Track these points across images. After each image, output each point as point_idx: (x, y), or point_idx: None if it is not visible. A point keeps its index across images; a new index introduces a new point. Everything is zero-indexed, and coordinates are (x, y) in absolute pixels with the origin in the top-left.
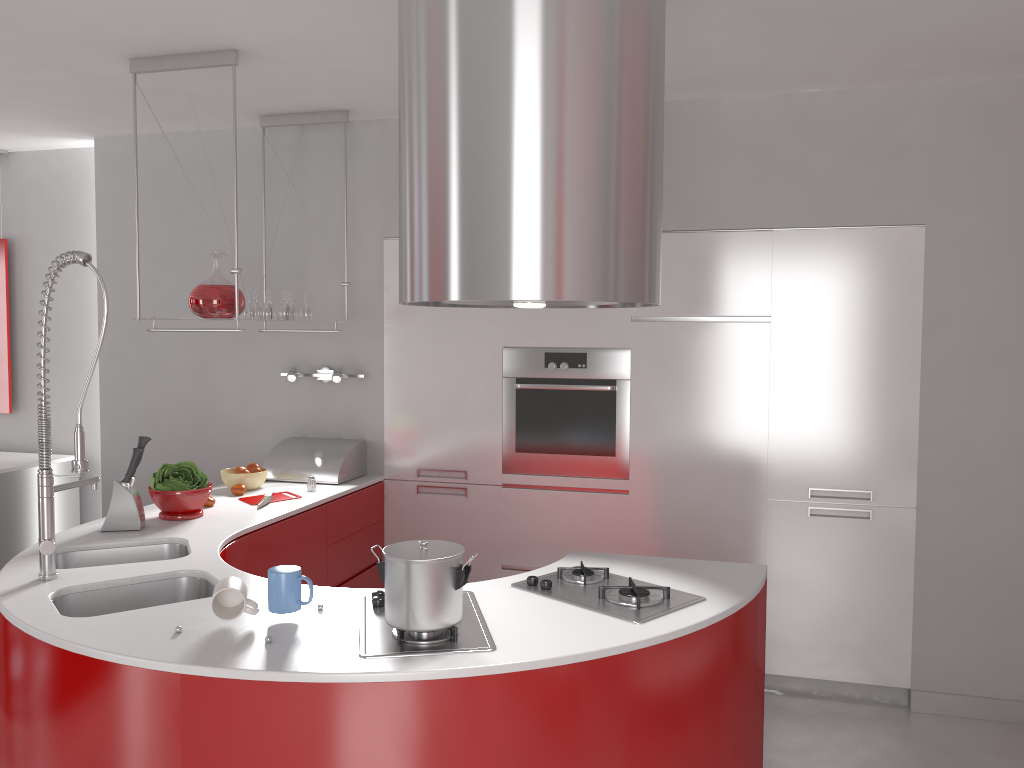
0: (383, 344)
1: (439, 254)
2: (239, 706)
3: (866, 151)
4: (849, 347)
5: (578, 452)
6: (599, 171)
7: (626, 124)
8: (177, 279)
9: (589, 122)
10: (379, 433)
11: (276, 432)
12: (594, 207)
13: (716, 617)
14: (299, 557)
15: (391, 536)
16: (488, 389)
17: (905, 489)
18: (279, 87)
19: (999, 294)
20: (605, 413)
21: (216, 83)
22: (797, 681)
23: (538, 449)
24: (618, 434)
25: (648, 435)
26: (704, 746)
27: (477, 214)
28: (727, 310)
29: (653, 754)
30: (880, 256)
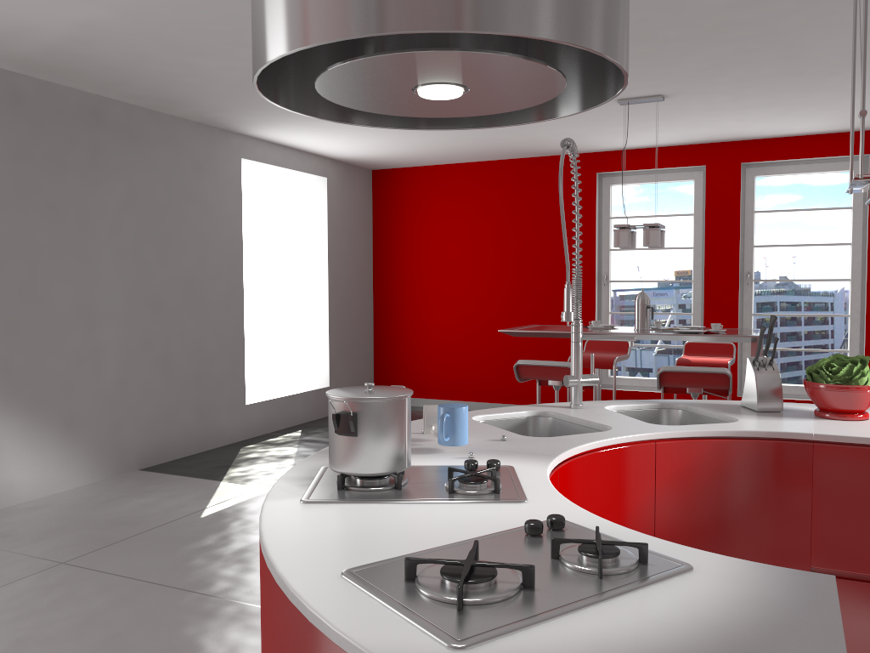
0: None
1: None
2: None
3: None
4: None
5: None
6: None
7: None
8: None
9: None
10: None
11: None
12: None
13: (354, 648)
14: None
15: None
16: None
17: None
18: None
19: None
20: None
21: None
22: None
23: None
24: None
25: None
26: None
27: None
28: None
29: None
30: None
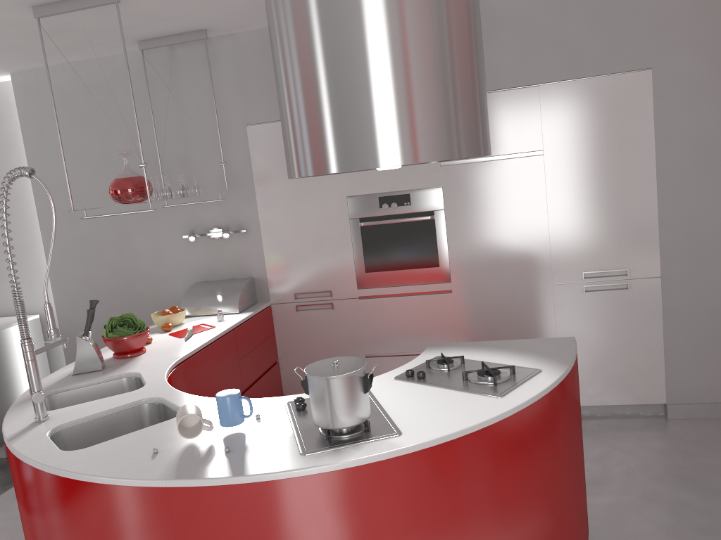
0: (256, 205)
1: (320, 137)
2: (216, 505)
3: (603, 17)
4: (603, 166)
5: (411, 267)
6: (441, 55)
7: (457, 14)
8: (92, 175)
9: (429, 15)
10: (262, 271)
11: (185, 280)
12: (440, 84)
13: (554, 384)
14: (221, 371)
15: (281, 344)
16: (339, 229)
17: (652, 264)
18: (152, 17)
19: (709, 114)
20: (428, 236)
21: (102, 19)
22: (585, 408)
23: (382, 268)
24: (439, 250)
25: (461, 248)
26: (554, 477)
27: (348, 101)
28: (510, 149)
29: (522, 491)
30: (620, 96)
